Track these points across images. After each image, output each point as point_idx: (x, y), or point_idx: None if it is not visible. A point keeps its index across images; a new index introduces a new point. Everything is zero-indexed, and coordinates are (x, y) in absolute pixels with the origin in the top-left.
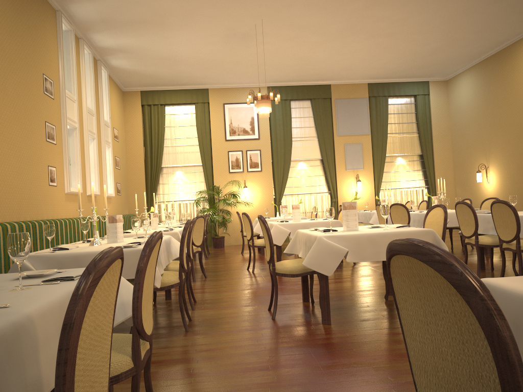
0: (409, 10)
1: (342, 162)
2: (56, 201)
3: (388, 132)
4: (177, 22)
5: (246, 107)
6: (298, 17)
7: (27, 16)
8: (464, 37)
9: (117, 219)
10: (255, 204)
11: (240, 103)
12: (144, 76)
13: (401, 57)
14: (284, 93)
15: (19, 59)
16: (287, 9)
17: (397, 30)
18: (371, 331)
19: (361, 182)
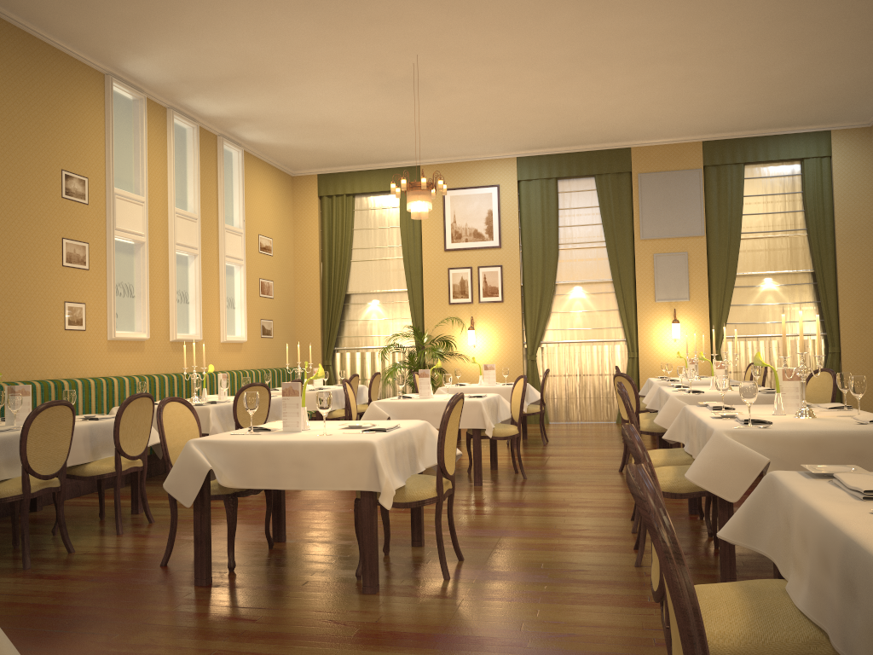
0: (675, 13)
1: (649, 286)
2: (84, 352)
3: (743, 232)
4: (290, 72)
5: (480, 195)
6: (474, 45)
7: (26, 91)
8: (840, 47)
9: (18, 391)
10: (490, 357)
11: (470, 188)
12: (309, 153)
13: (735, 92)
14: (545, 167)
15: (1, 155)
16: (447, 36)
17: (682, 49)
18: (217, 608)
19: (684, 324)
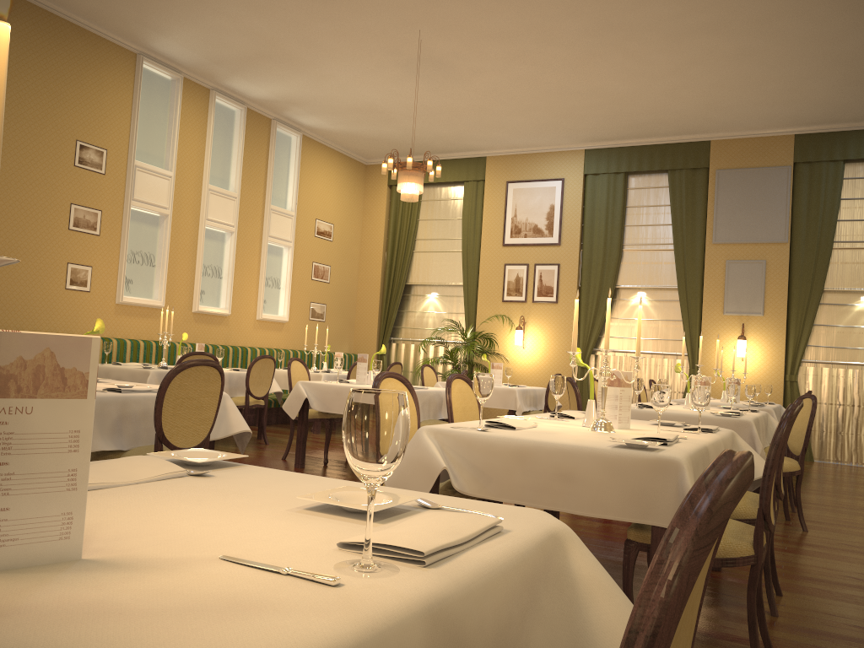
0: None
1: (718, 296)
2: (86, 312)
3: (837, 240)
4: (305, 51)
5: (543, 188)
6: (473, 17)
7: (42, 65)
8: None
9: None
10: (539, 361)
11: (533, 181)
12: (371, 141)
13: (810, 73)
14: (614, 161)
15: (7, 122)
16: (439, 7)
17: (715, 18)
18: None
19: (755, 341)
